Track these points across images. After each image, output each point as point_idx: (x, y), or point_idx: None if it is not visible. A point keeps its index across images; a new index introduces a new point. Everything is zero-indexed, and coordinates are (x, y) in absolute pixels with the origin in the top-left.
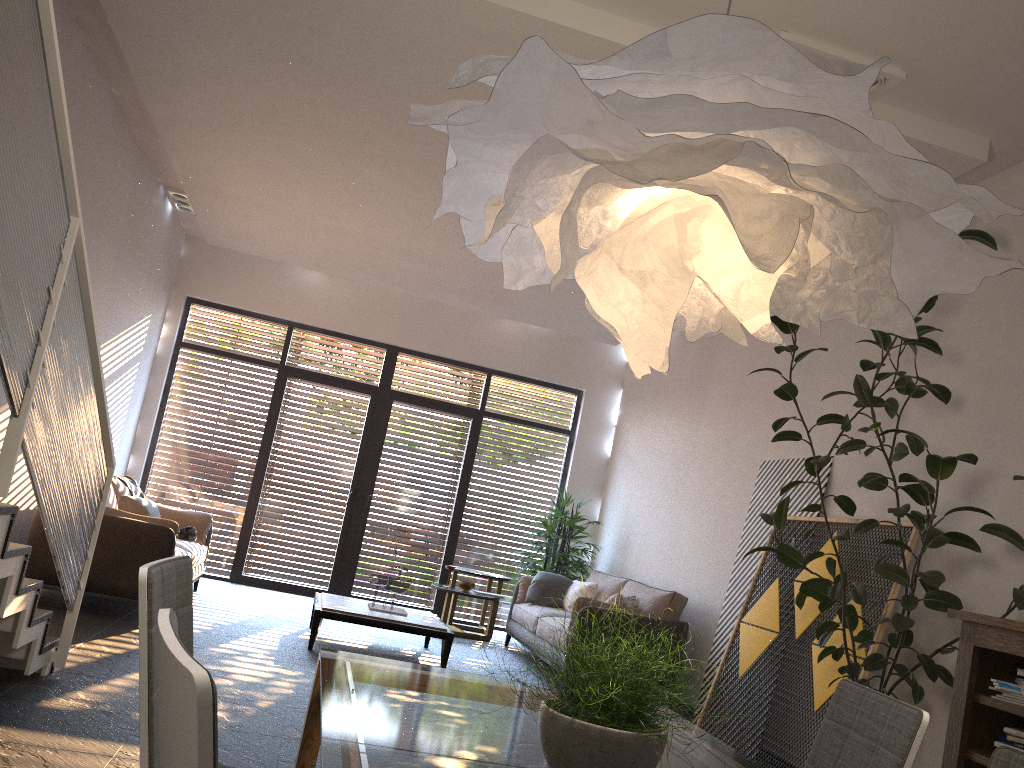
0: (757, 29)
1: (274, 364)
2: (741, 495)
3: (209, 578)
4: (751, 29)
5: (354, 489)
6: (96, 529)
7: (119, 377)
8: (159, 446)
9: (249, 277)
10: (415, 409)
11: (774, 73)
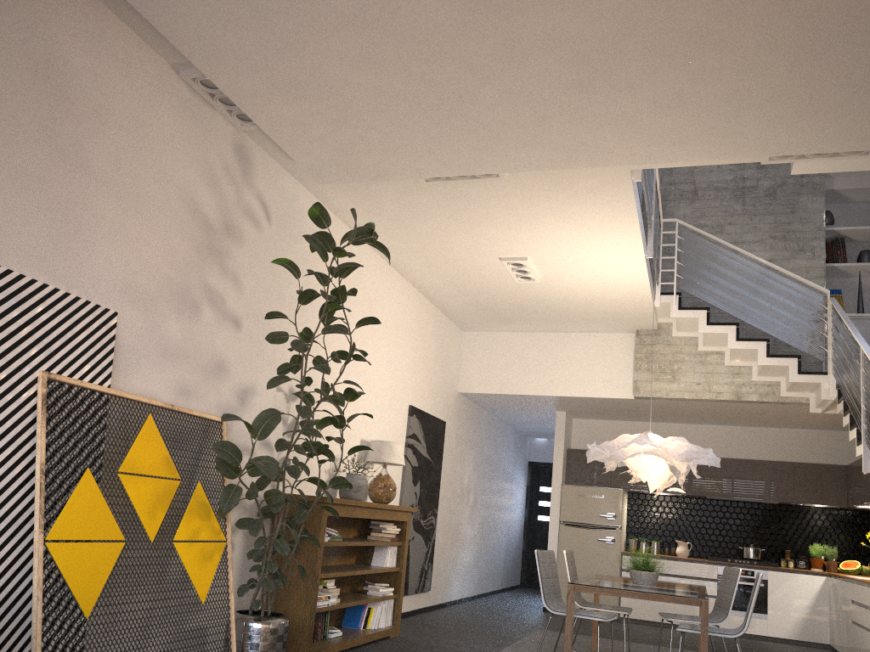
0: None
1: None
2: None
3: None
4: None
5: None
6: None
7: None
8: None
9: None
10: None
11: None
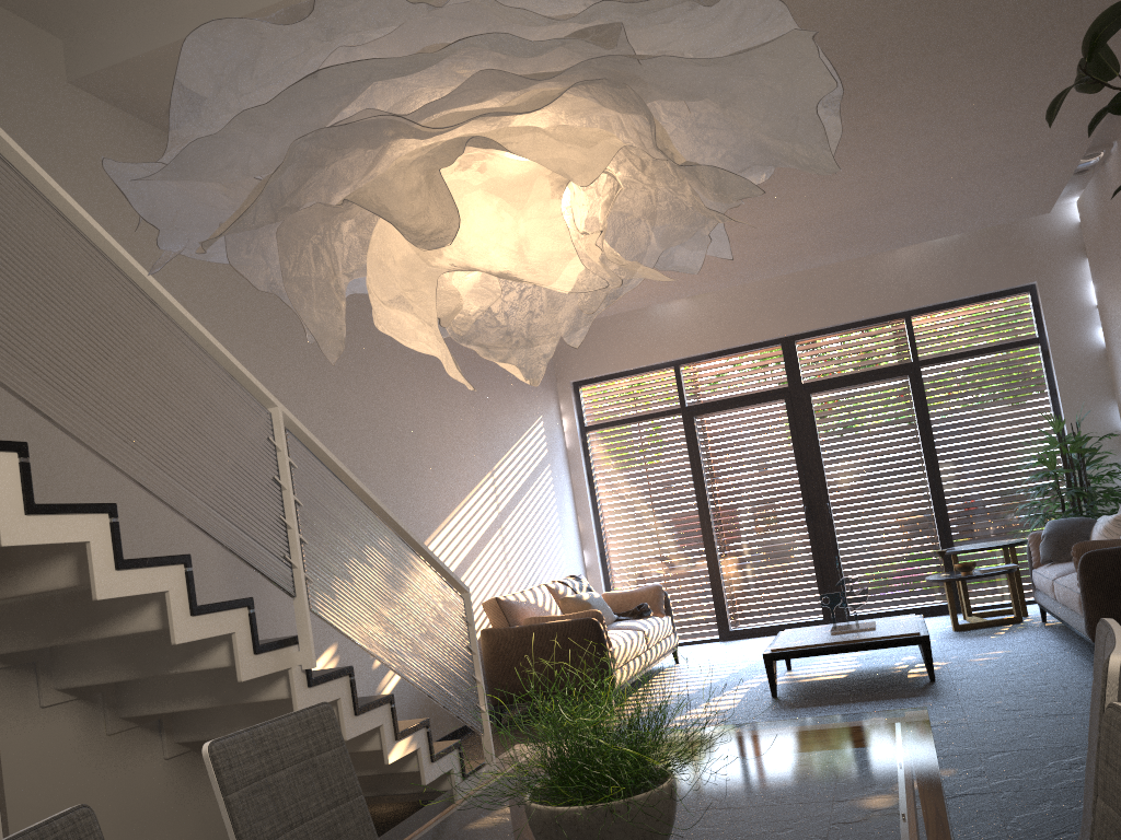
0: (228, 24)
1: (675, 410)
2: None
3: (700, 643)
4: (226, 28)
5: (807, 503)
6: (475, 653)
7: (531, 487)
8: (605, 532)
9: (617, 337)
10: (839, 393)
11: (310, 42)
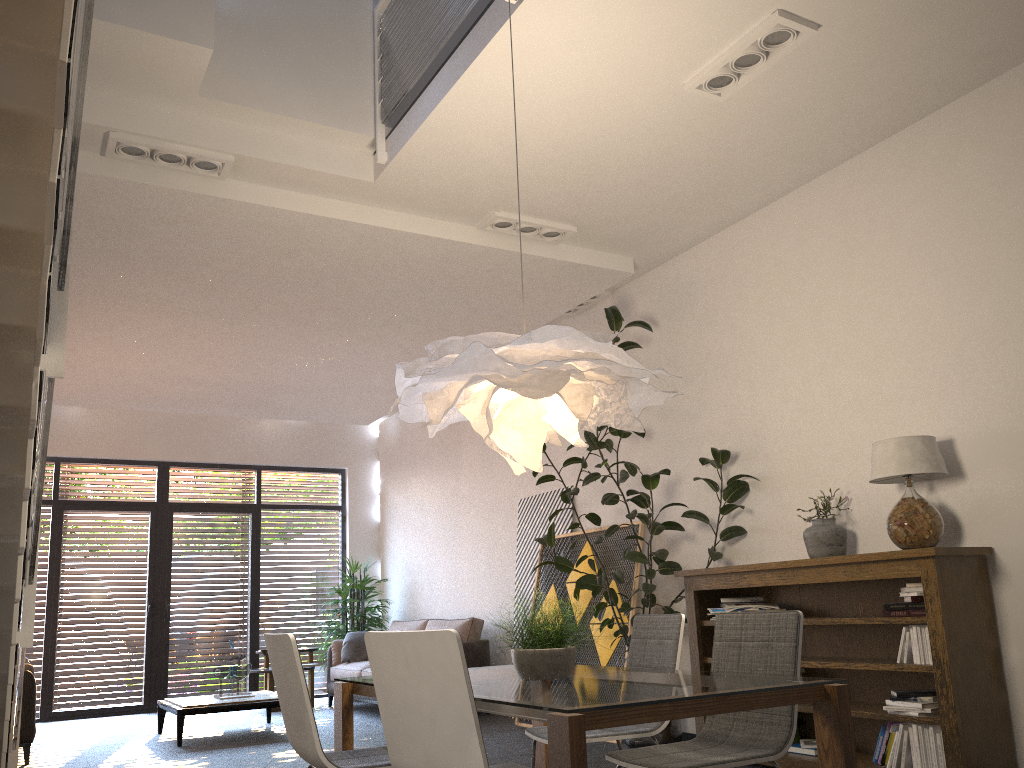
0: (567, 327)
1: (47, 501)
2: (508, 529)
3: None
4: (565, 327)
5: (151, 602)
6: None
7: None
8: None
9: None
10: (195, 515)
11: (573, 338)
